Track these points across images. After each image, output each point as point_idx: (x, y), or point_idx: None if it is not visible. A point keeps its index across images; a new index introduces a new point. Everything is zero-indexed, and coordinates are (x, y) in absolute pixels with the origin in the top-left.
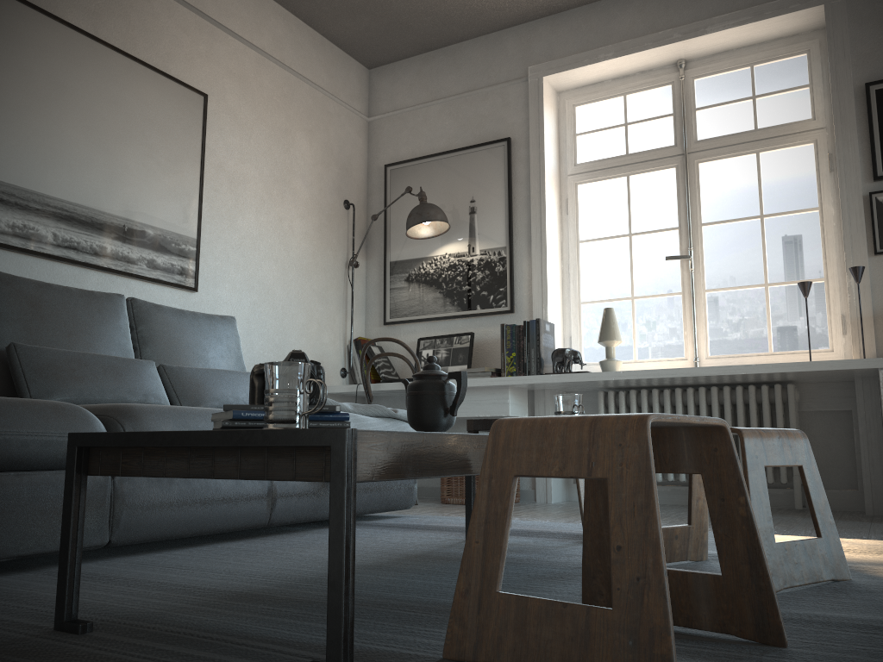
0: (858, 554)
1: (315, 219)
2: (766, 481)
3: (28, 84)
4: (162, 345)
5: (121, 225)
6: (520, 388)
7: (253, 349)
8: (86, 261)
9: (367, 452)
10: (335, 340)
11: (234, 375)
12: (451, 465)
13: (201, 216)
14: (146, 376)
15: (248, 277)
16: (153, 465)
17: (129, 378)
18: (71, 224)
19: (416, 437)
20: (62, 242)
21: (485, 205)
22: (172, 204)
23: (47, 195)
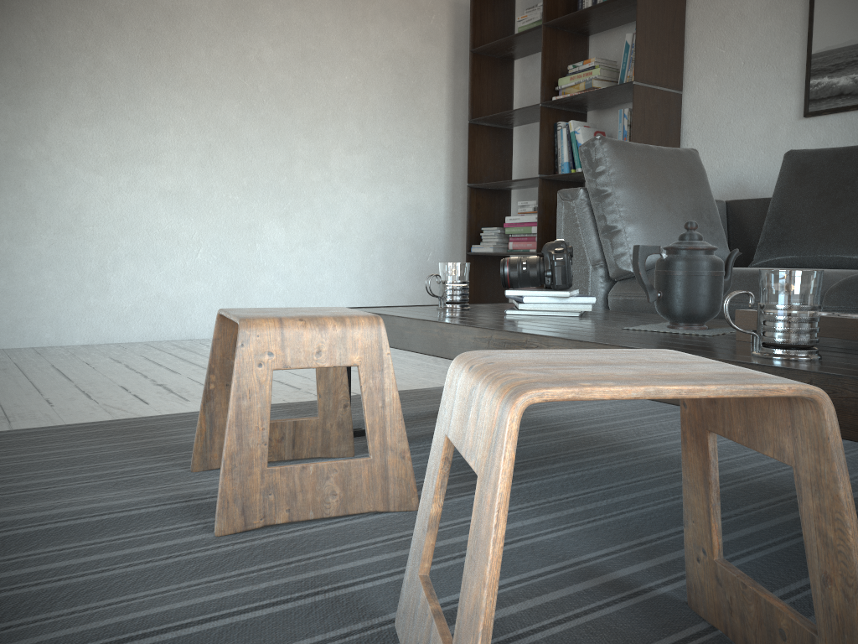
0: None
1: None
2: (439, 463)
3: None
4: None
5: None
6: None
7: None
8: None
9: None
10: None
11: None
12: (400, 341)
13: None
14: None
15: None
16: None
17: None
18: None
19: None
20: None
21: None
22: None
23: None
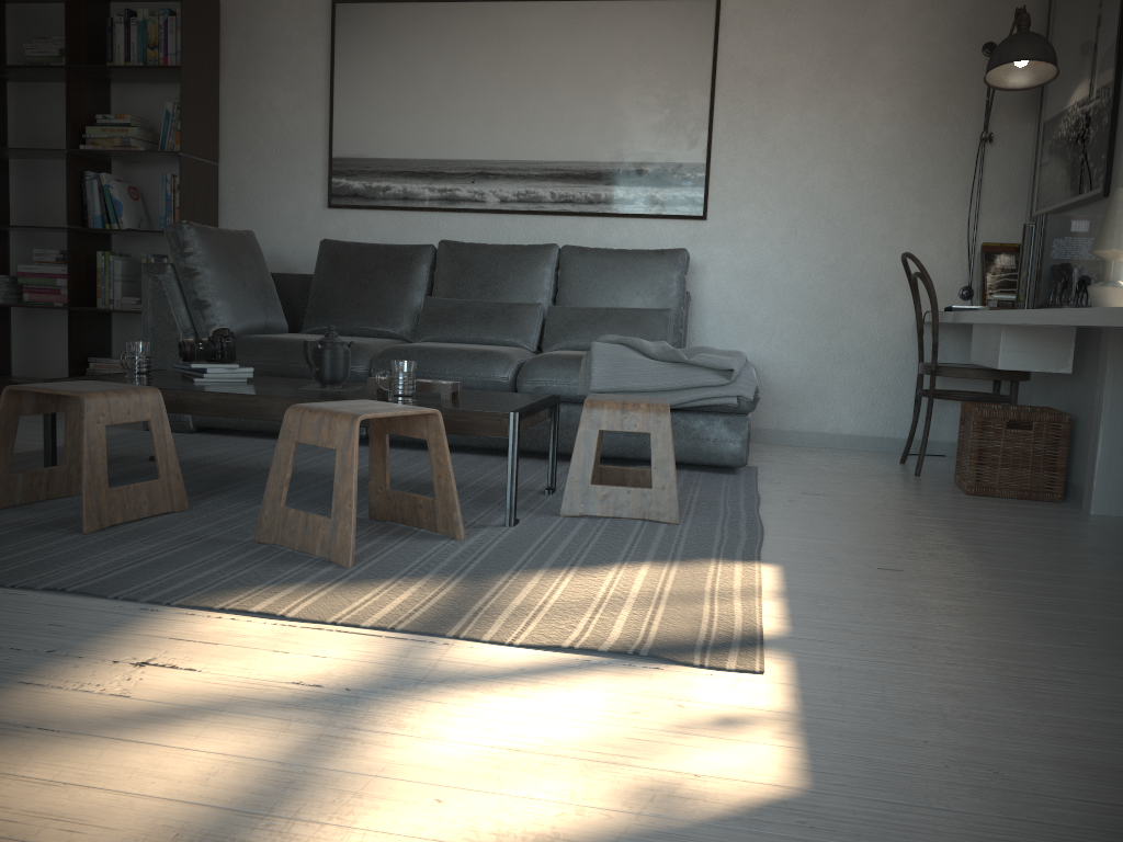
0: (564, 591)
1: (913, 90)
2: (291, 454)
3: (525, 71)
4: (574, 287)
5: (615, 170)
6: (1045, 326)
7: (791, 273)
8: (581, 211)
9: None
10: (951, 249)
11: (620, 313)
12: None
13: (710, 137)
14: (516, 318)
15: (786, 191)
16: None
17: (496, 321)
18: (566, 181)
19: None
20: (558, 198)
21: (1107, 9)
22: (673, 134)
23: (545, 161)
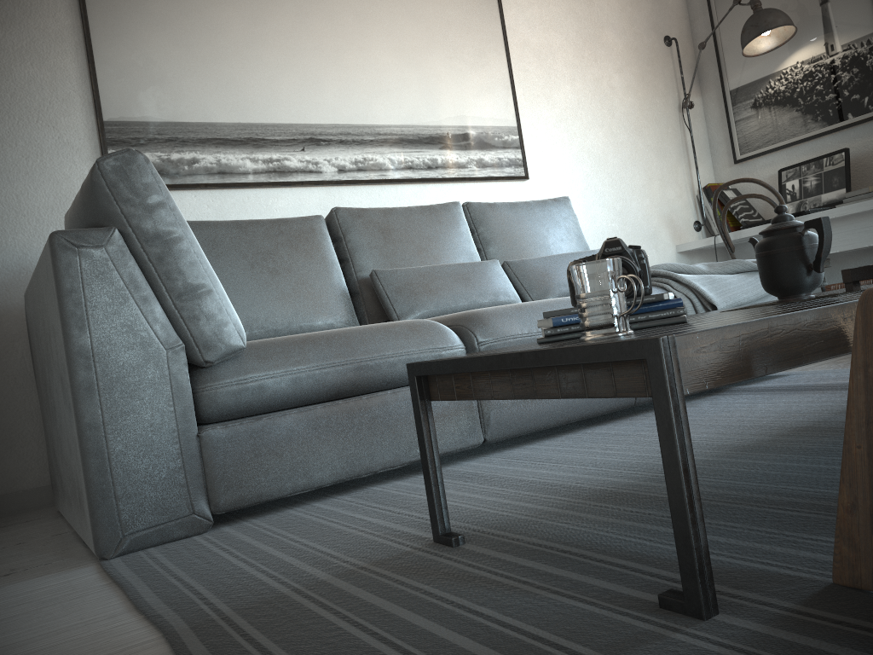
0: None
1: (634, 68)
2: None
3: (337, 26)
4: (503, 241)
5: (444, 134)
6: None
7: (595, 223)
8: (422, 177)
9: (693, 358)
10: (682, 193)
11: (576, 257)
12: (813, 349)
13: (516, 102)
14: (492, 276)
15: (576, 151)
16: (481, 388)
17: (477, 282)
18: (401, 146)
19: (758, 326)
20: (398, 165)
21: None
22: (486, 99)
23: (376, 125)
